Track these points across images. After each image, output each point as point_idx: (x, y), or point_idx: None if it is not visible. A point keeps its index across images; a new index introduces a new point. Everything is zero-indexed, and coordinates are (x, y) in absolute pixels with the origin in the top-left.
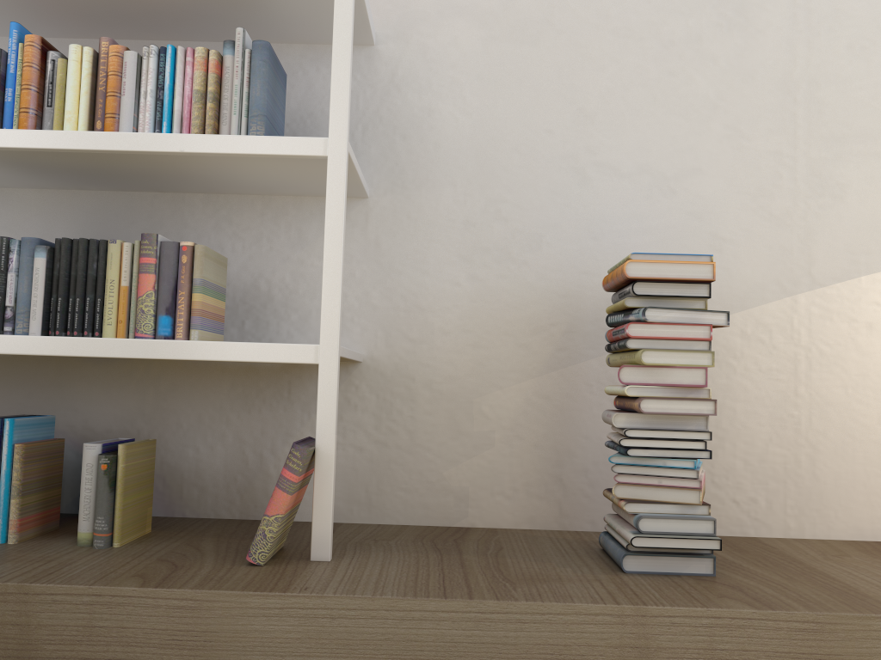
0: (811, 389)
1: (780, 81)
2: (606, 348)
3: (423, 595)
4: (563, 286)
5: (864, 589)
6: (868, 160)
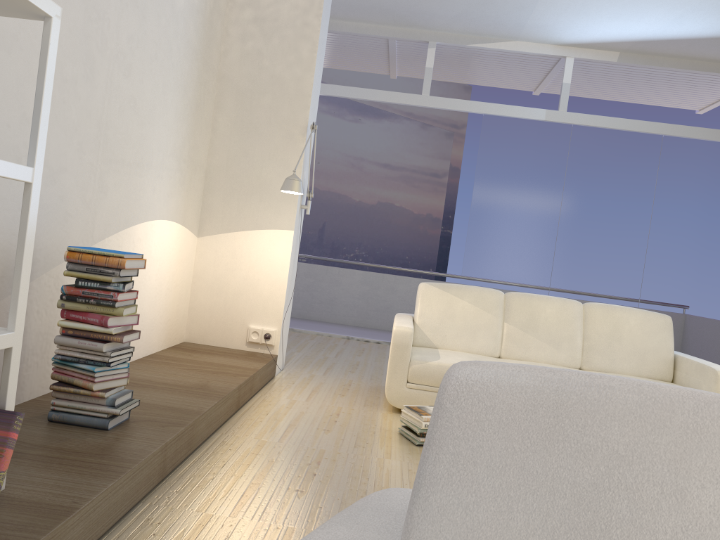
0: None
1: (98, 121)
2: (63, 297)
3: (115, 476)
4: (3, 244)
5: (168, 405)
6: (116, 174)
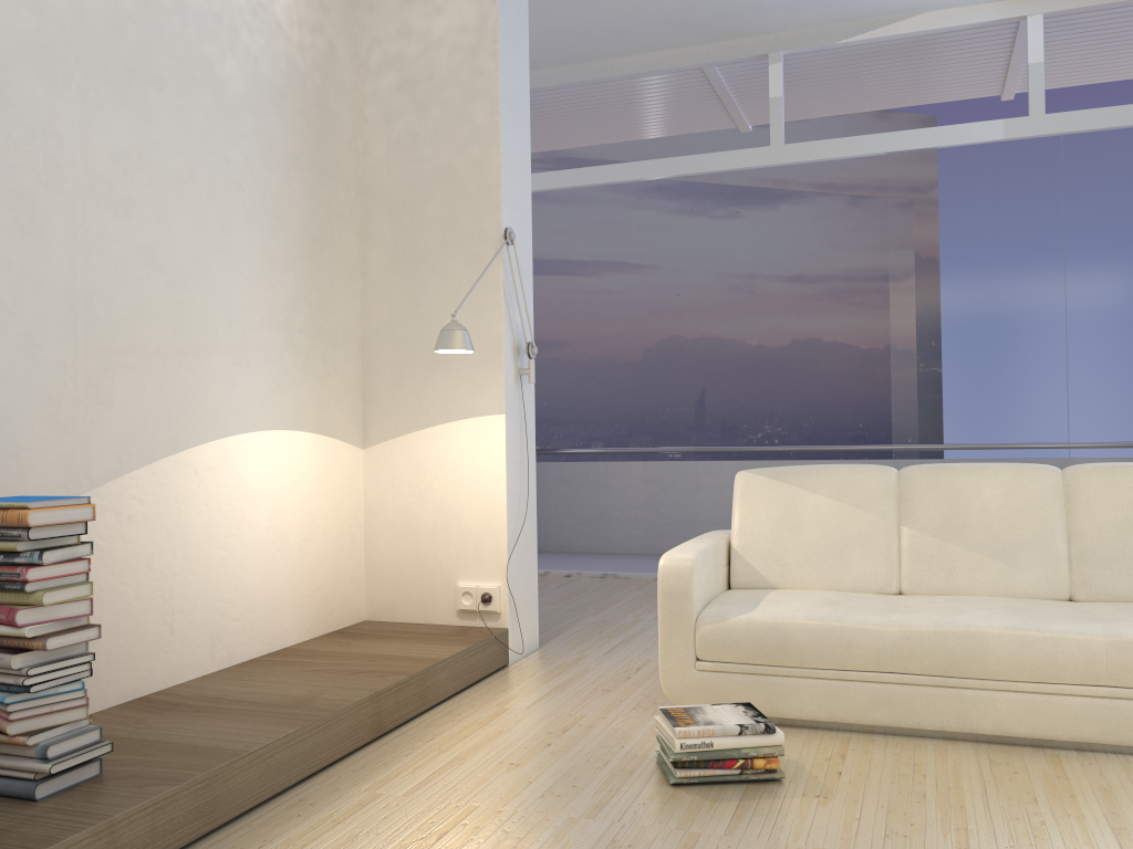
0: (91, 580)
1: (65, 293)
2: None
3: None
4: None
5: (200, 743)
6: (128, 372)
